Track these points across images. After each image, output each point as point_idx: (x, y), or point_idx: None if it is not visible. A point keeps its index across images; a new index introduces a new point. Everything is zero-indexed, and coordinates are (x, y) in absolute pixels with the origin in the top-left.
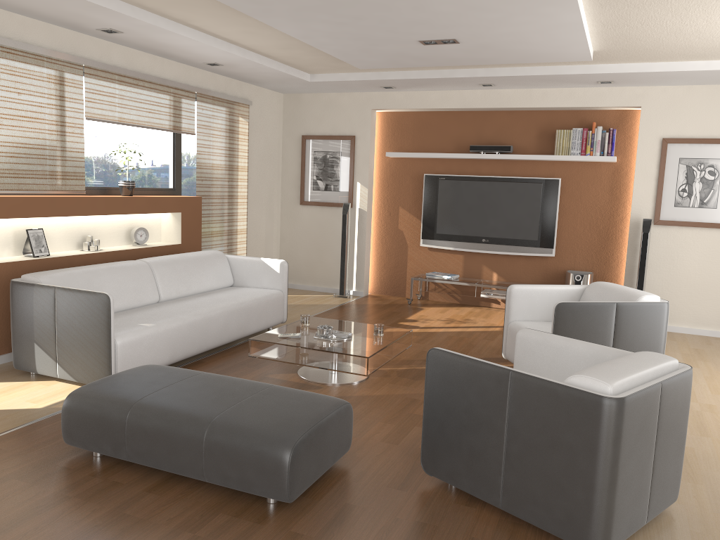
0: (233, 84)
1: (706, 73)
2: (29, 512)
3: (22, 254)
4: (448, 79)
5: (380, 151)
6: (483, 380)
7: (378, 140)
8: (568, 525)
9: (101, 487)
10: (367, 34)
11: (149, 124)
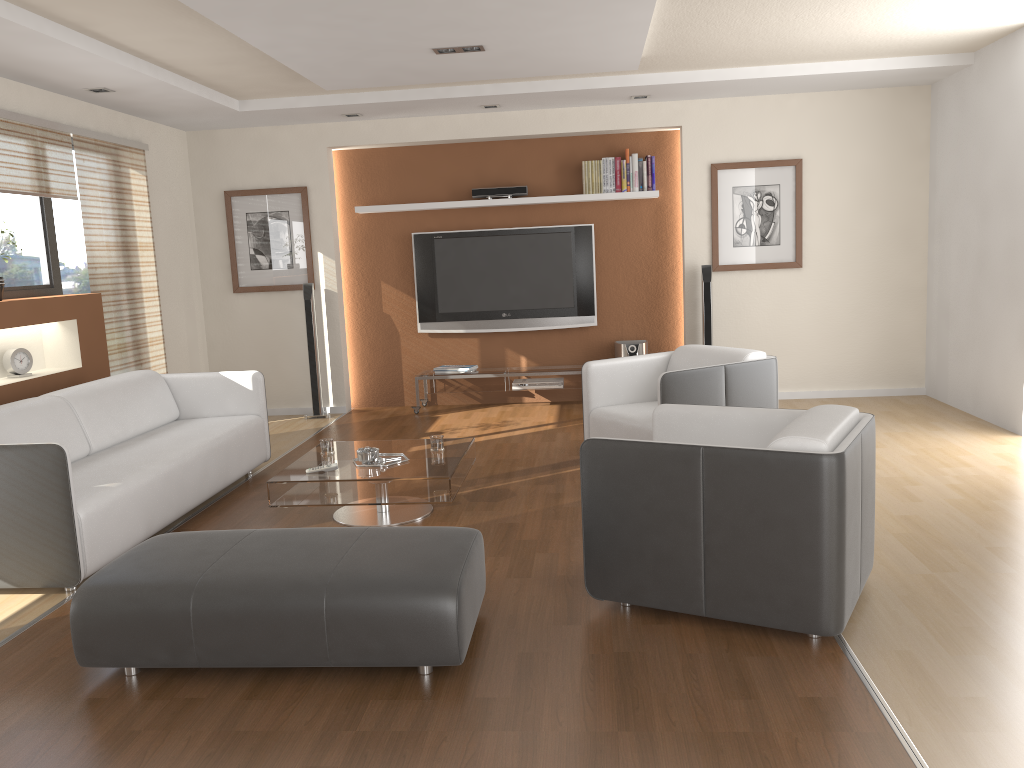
0: (119, 119)
1: (758, 81)
2: (93, 764)
3: None
4: (443, 101)
5: (344, 206)
6: (665, 466)
7: (339, 190)
8: (796, 612)
9: (175, 709)
10: (365, 41)
11: (13, 187)
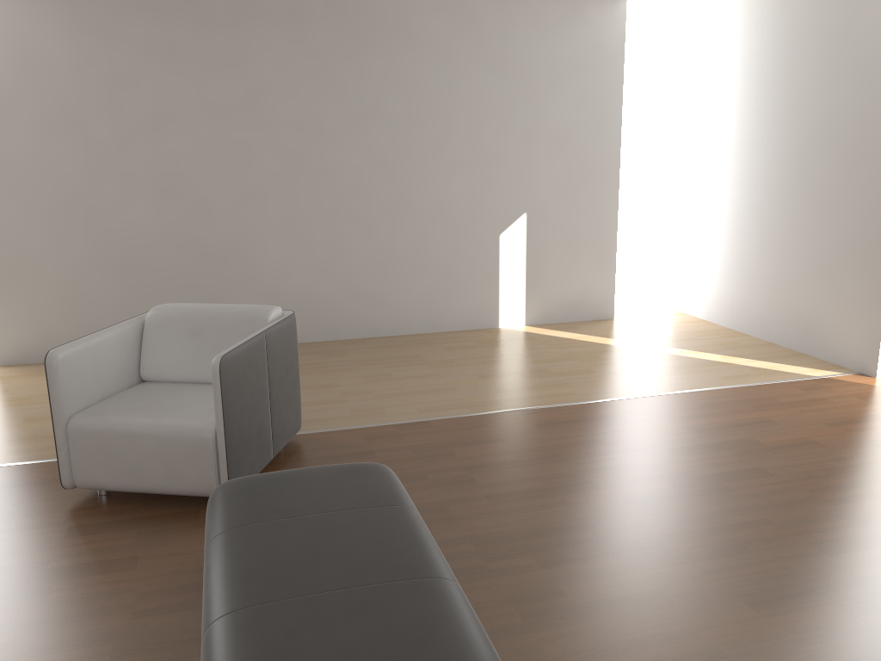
0: None
1: None
2: None
3: None
4: None
5: None
6: (256, 355)
7: None
8: (296, 421)
9: None
10: None
11: None
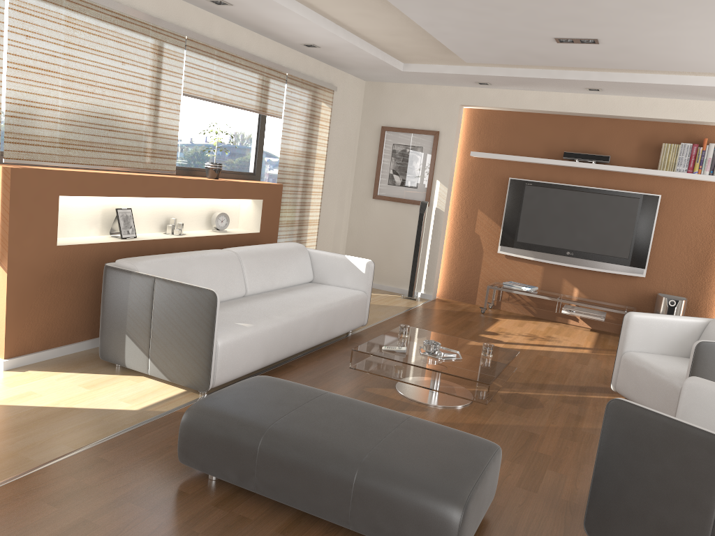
0: (321, 67)
1: None
2: None
3: (109, 234)
4: (556, 80)
5: (463, 149)
6: (688, 447)
7: (462, 137)
8: None
9: (228, 523)
10: (501, 27)
11: (241, 105)
